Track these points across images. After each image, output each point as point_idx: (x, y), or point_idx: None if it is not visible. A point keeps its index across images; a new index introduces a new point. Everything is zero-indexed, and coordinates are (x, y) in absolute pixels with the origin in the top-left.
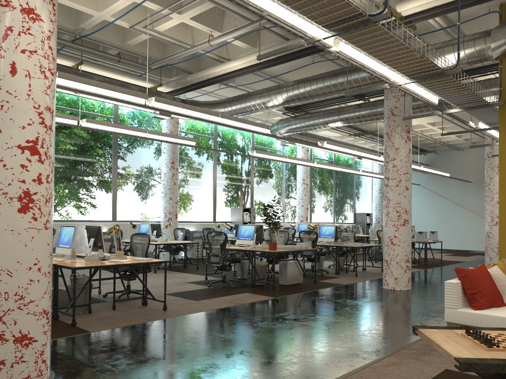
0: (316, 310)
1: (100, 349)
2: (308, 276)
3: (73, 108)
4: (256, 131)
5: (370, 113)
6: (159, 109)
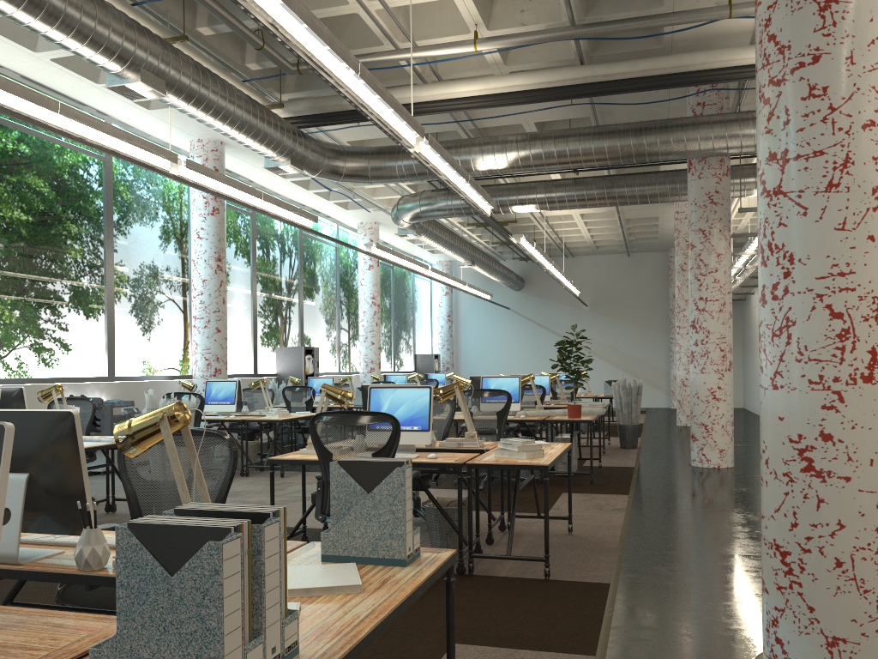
0: (747, 505)
1: (735, 604)
2: (585, 458)
3: (35, 129)
4: (484, 211)
5: (605, 194)
6: (422, 160)
